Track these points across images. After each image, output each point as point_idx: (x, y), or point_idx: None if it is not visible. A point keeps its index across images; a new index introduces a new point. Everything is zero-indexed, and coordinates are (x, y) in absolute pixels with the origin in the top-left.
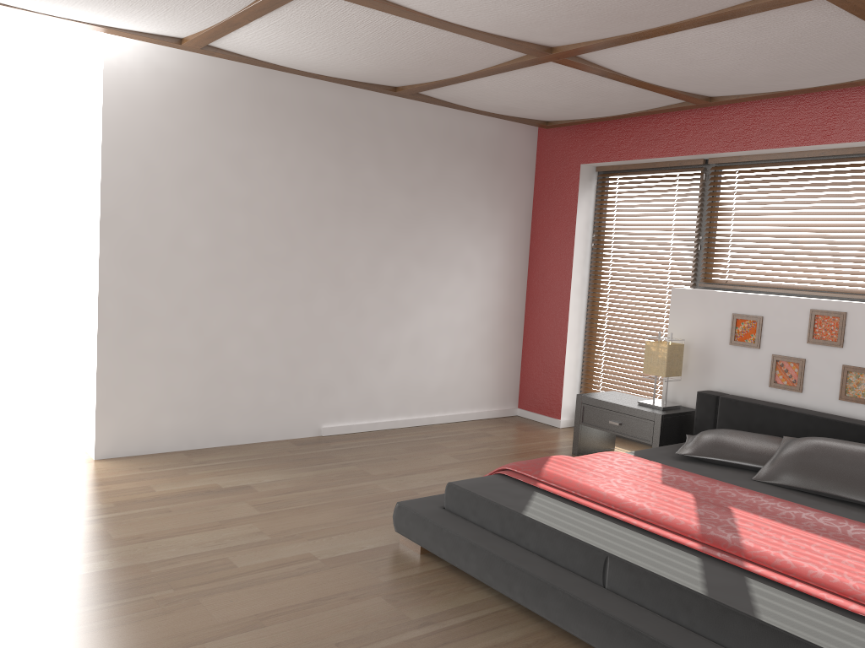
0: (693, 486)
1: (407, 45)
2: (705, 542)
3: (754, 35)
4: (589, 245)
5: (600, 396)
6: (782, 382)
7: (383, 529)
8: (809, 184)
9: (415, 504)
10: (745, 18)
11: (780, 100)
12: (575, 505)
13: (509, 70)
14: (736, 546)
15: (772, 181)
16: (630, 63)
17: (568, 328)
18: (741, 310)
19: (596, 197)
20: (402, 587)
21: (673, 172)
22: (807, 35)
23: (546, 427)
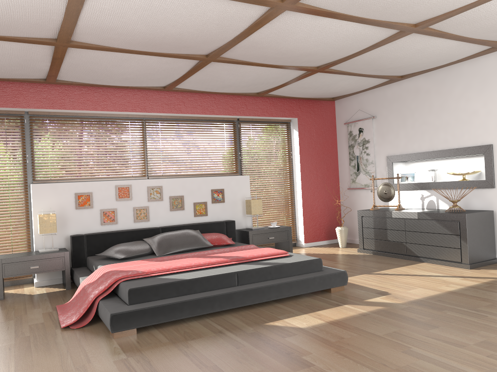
0: (169, 259)
1: (22, 13)
2: (234, 260)
3: (159, 64)
4: None
5: (8, 256)
6: (107, 221)
7: (88, 343)
8: (89, 129)
9: (118, 310)
10: (170, 58)
11: (78, 87)
12: (179, 273)
13: (17, 41)
14: (242, 257)
15: (70, 126)
16: (86, 58)
17: None
18: (79, 191)
19: None
20: (178, 337)
21: None
22: (170, 69)
23: None
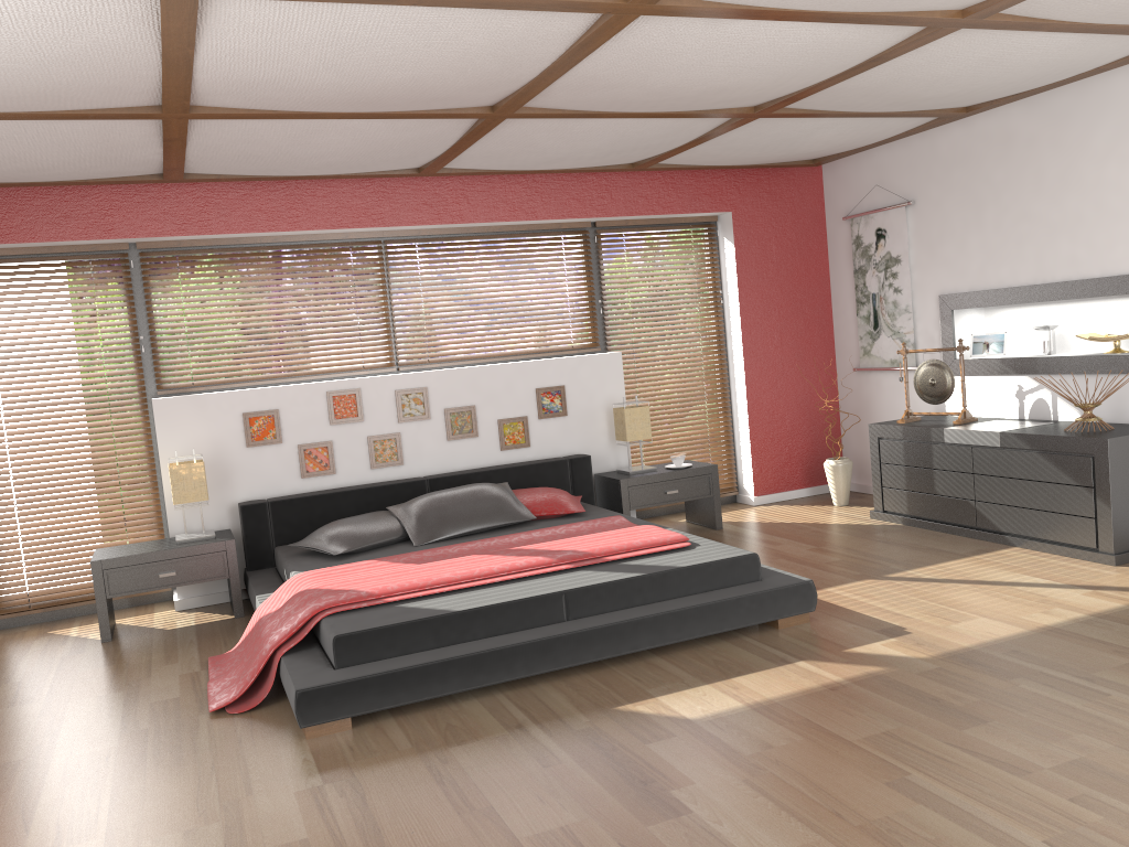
0: (434, 556)
1: (74, 73)
2: (567, 561)
3: (393, 133)
4: None
5: (116, 554)
6: (314, 469)
7: (255, 749)
8: (266, 270)
9: (312, 681)
10: (413, 119)
11: (235, 183)
12: (446, 594)
13: (82, 119)
14: (584, 553)
15: (225, 268)
16: (233, 135)
17: None
18: (252, 408)
19: None
20: (433, 737)
21: (77, 259)
22: (418, 139)
23: None
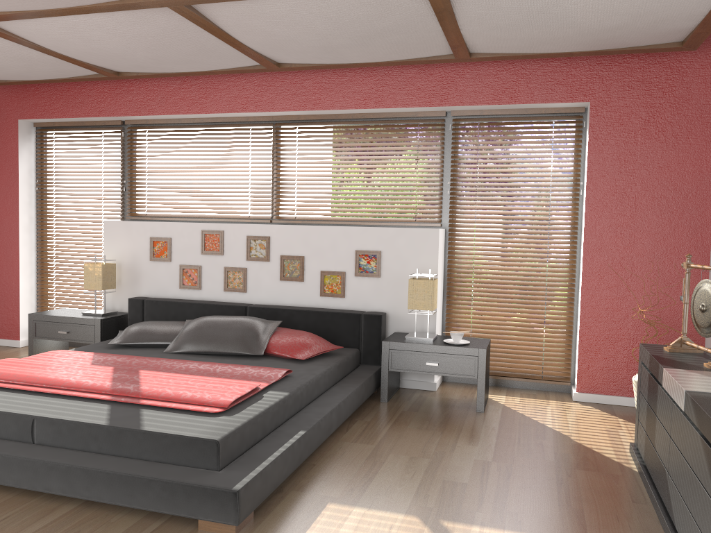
0: (116, 362)
1: None
2: (115, 393)
3: (131, 27)
4: (33, 189)
5: (50, 312)
6: (188, 284)
7: None
8: (196, 142)
9: None
10: (120, 12)
11: (171, 80)
12: (12, 391)
13: None
14: (136, 391)
15: (172, 139)
16: (40, 36)
17: (20, 261)
18: (156, 234)
19: (37, 148)
20: None
21: (100, 130)
22: (167, 32)
23: (7, 348)
